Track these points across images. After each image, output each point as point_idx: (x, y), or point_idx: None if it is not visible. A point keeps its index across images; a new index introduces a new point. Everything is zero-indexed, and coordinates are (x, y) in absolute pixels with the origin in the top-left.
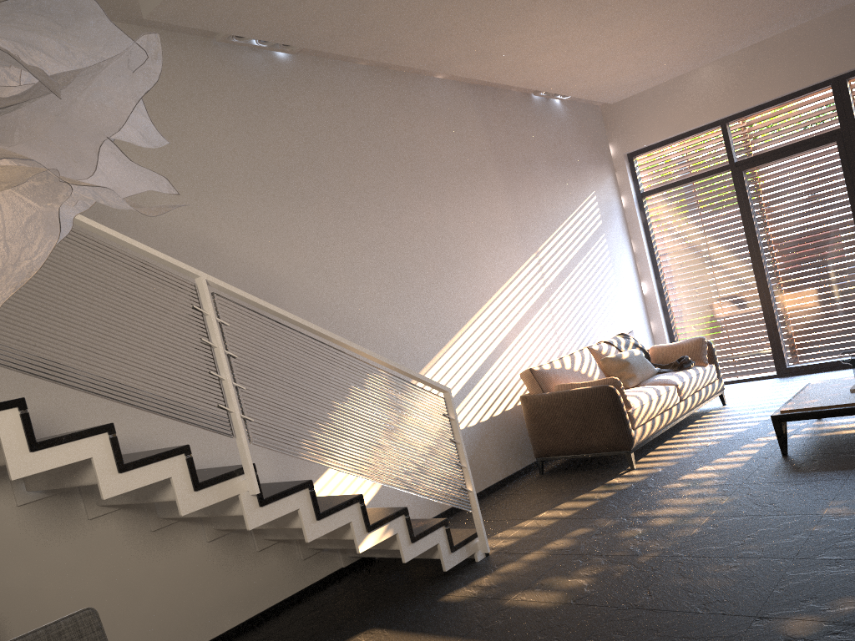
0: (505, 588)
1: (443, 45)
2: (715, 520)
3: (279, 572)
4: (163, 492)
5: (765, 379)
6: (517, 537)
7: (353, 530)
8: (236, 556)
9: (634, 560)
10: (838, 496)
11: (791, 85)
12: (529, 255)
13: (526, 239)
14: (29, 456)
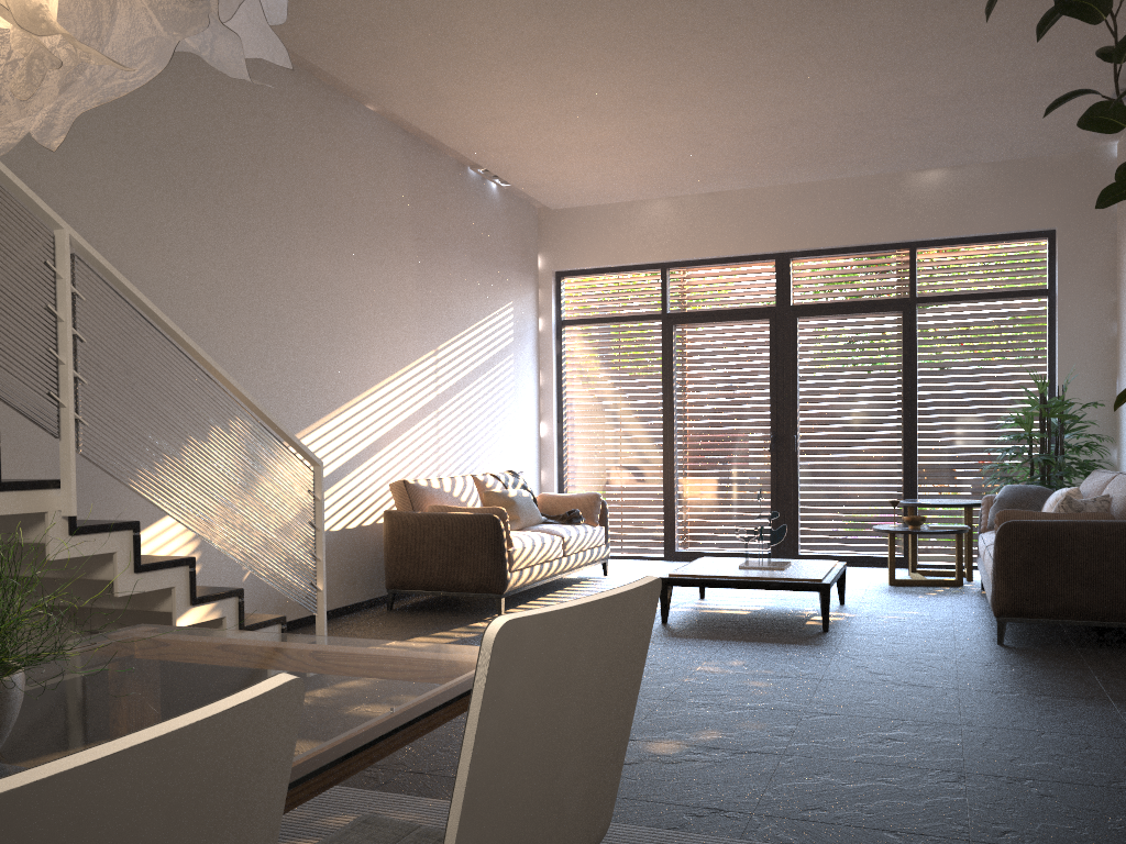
0: None
1: (392, 71)
2: None
3: None
4: None
5: (651, 560)
6: None
7: (175, 598)
8: None
9: None
10: (712, 658)
11: (739, 248)
12: (427, 351)
13: (427, 331)
14: None
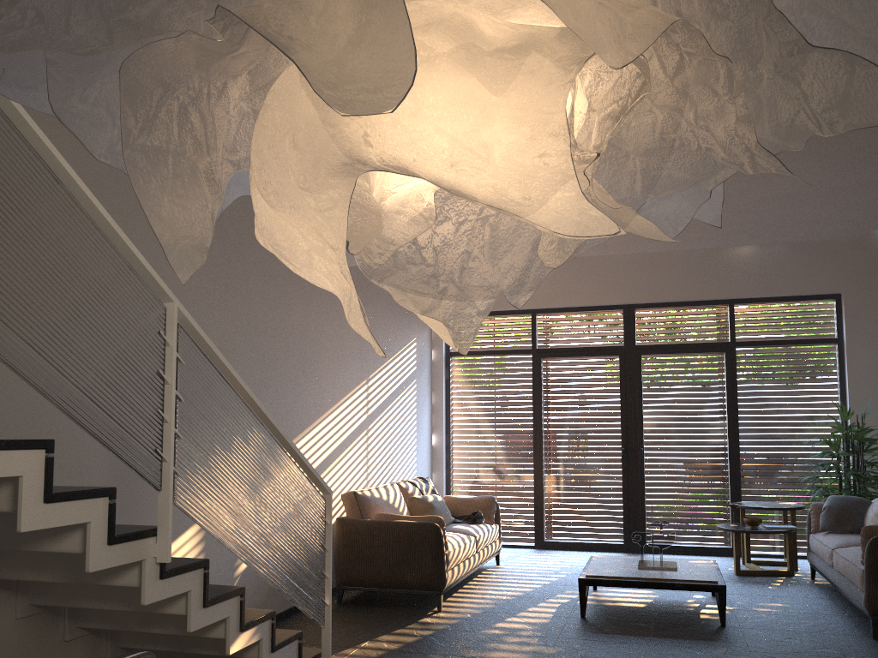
0: None
1: None
2: None
3: None
4: (54, 540)
5: (524, 548)
6: None
7: (229, 626)
8: (42, 643)
9: None
10: (652, 657)
11: (595, 299)
12: (362, 380)
13: (362, 364)
14: None
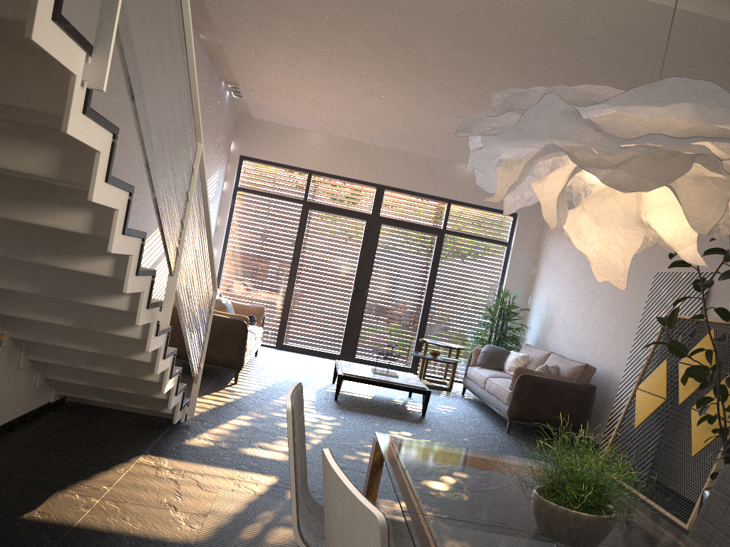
0: (232, 444)
1: (253, 34)
2: (334, 428)
3: (22, 392)
4: (104, 298)
5: (267, 347)
6: (196, 411)
7: (167, 374)
8: (8, 367)
9: (309, 442)
10: (391, 429)
11: (359, 175)
12: None
13: None
14: (120, 237)
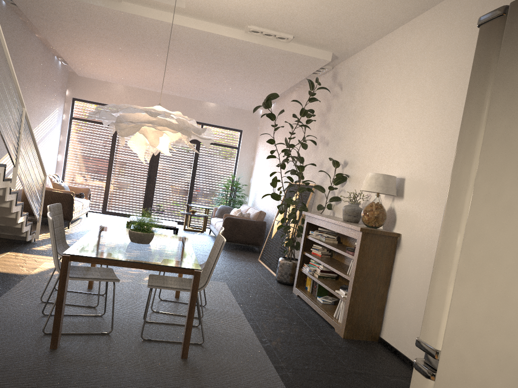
0: None
1: (64, 38)
2: None
3: None
4: None
5: (96, 213)
6: (41, 238)
7: (19, 214)
8: None
9: None
10: None
11: None
12: (36, 126)
13: (37, 119)
14: None
